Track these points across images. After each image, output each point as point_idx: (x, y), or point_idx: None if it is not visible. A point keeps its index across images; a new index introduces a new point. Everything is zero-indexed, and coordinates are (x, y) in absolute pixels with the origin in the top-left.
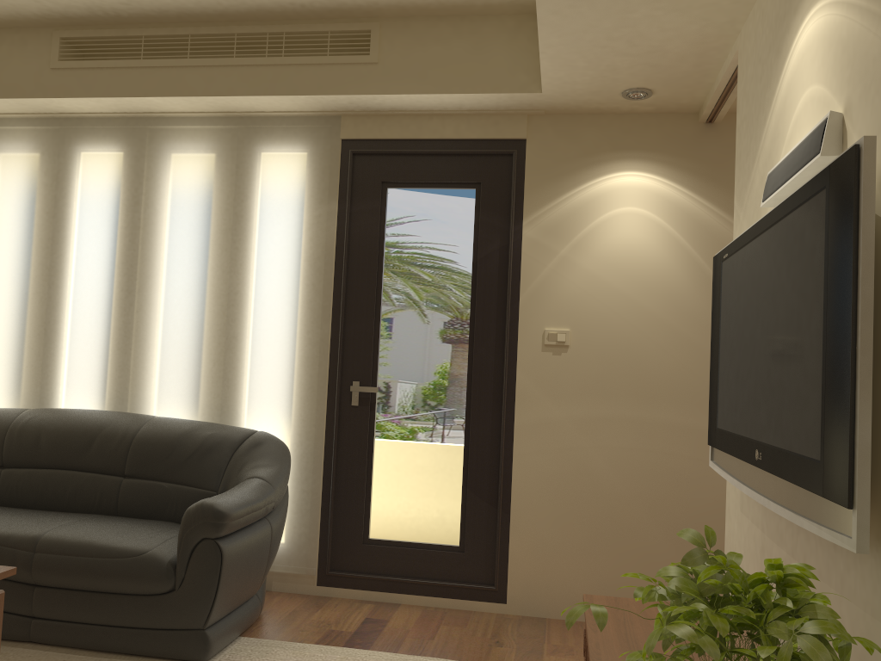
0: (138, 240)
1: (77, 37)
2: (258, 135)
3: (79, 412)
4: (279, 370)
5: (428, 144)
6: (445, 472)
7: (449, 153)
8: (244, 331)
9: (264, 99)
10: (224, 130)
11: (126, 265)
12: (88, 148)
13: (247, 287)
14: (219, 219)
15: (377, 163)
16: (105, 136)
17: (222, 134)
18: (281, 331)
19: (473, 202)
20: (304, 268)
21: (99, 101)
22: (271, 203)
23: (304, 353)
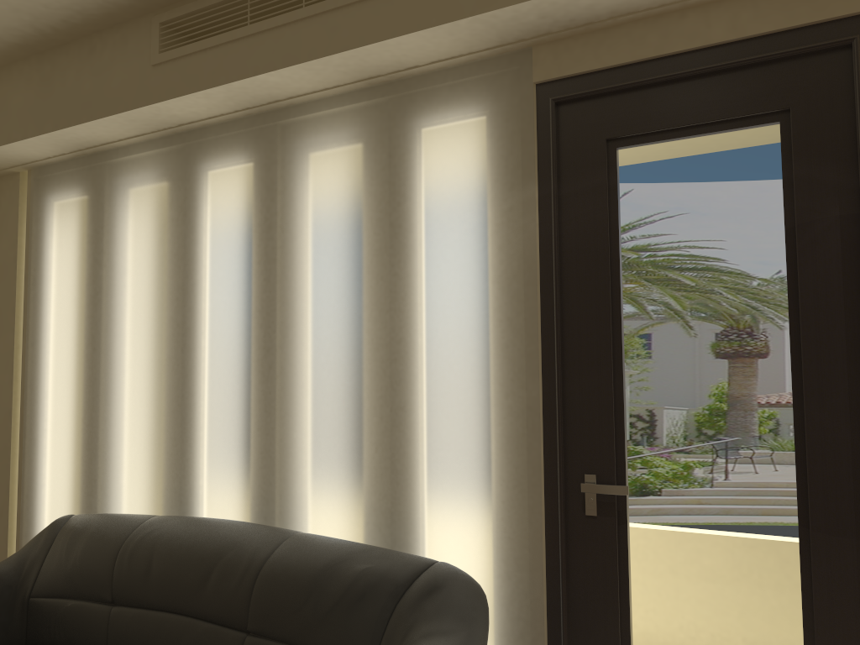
0: (273, 278)
1: (177, 17)
2: (414, 103)
3: (202, 525)
4: (467, 457)
5: (683, 60)
6: (767, 642)
7: (722, 69)
8: (414, 398)
9: (409, 41)
10: (369, 106)
11: (262, 313)
12: (212, 164)
13: (413, 332)
14: (370, 234)
15: (596, 110)
16: (230, 145)
17: (366, 113)
18: (466, 396)
19: (777, 147)
20: (492, 294)
21: (207, 96)
22: (438, 201)
23: (502, 429)
